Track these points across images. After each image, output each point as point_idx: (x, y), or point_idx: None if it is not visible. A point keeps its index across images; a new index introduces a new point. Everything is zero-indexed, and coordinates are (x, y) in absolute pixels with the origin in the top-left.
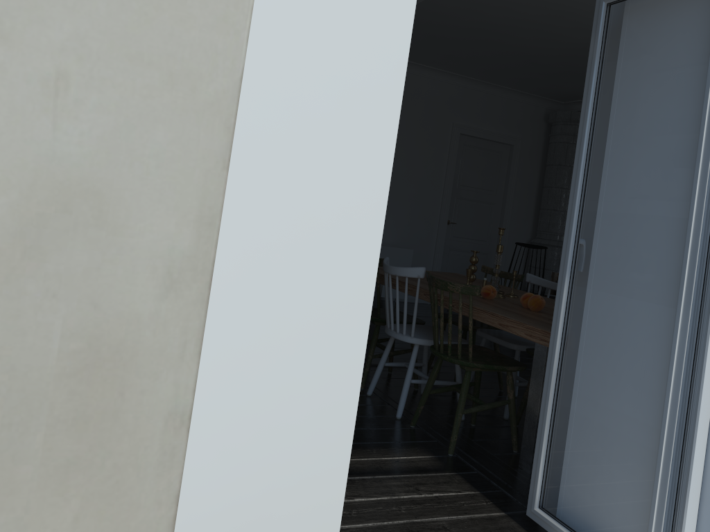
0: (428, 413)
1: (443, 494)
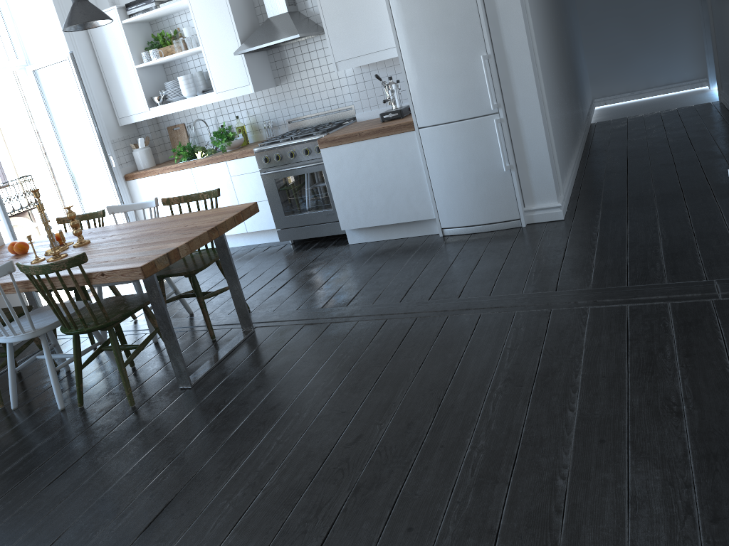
0: (134, 331)
1: None
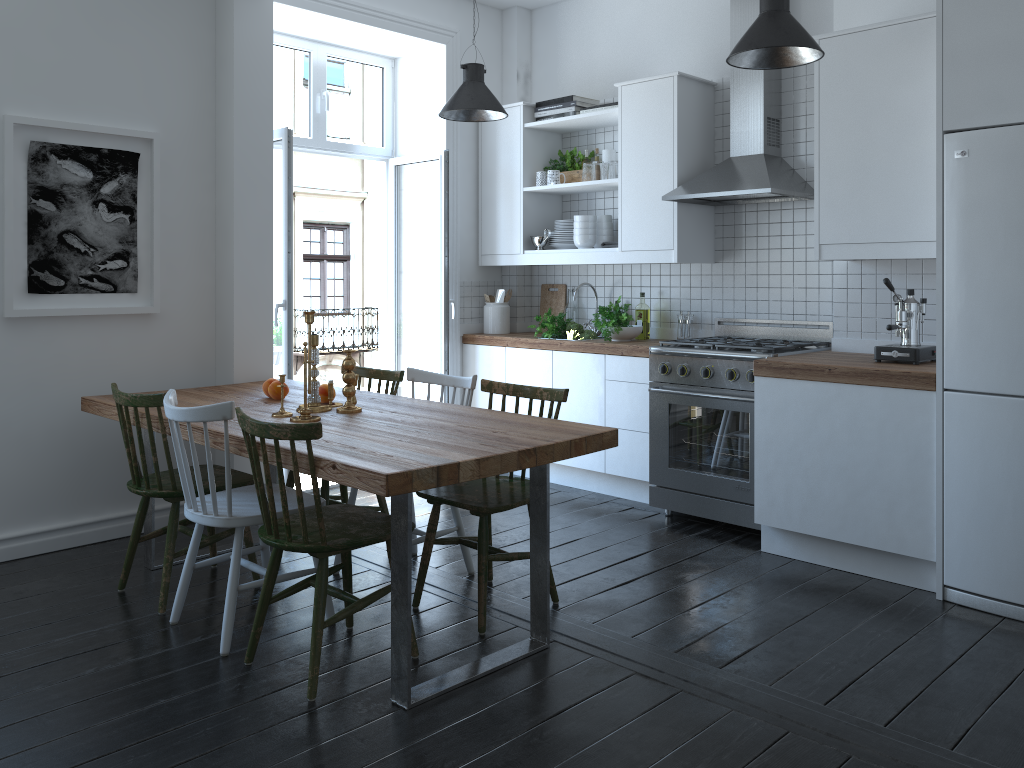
0: (381, 569)
1: None
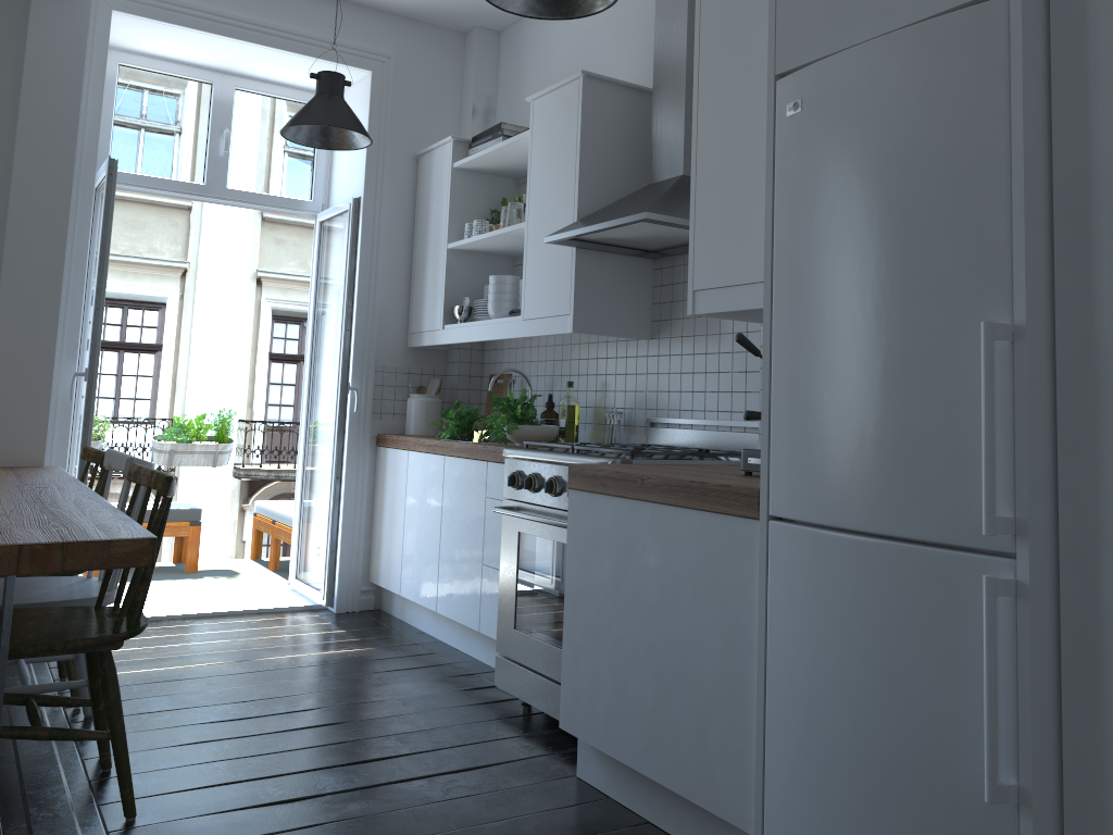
0: None
1: (129, 649)
